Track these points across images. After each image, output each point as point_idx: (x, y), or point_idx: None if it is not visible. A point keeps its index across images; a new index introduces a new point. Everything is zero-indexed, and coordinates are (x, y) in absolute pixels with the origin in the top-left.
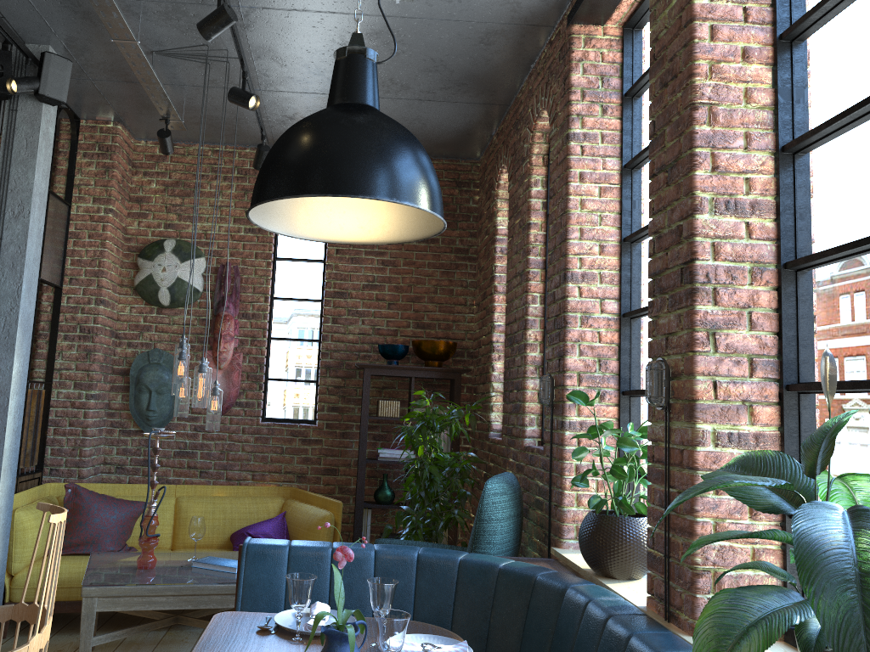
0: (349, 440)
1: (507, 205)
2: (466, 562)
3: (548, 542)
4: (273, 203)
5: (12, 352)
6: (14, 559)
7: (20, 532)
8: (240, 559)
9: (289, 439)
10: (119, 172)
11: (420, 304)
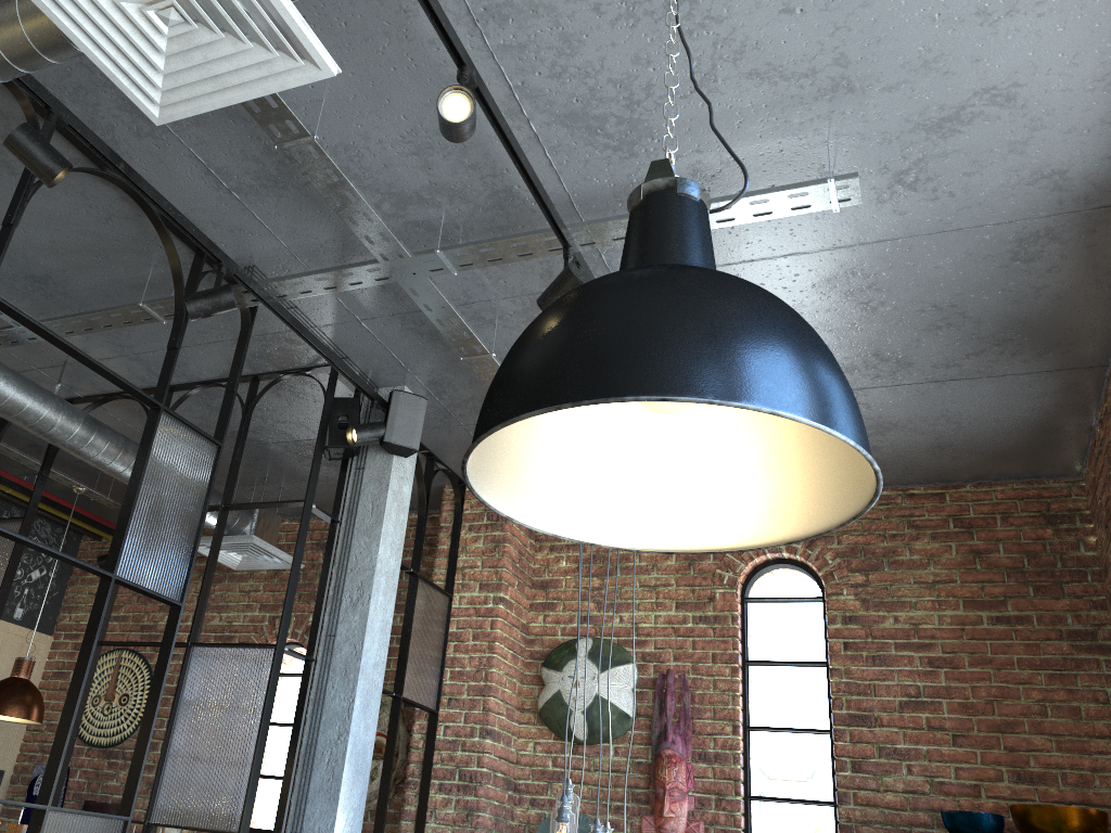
0: None
1: None
2: None
3: None
4: (550, 481)
5: (335, 802)
6: None
7: None
8: None
9: None
10: (513, 547)
11: (1015, 736)
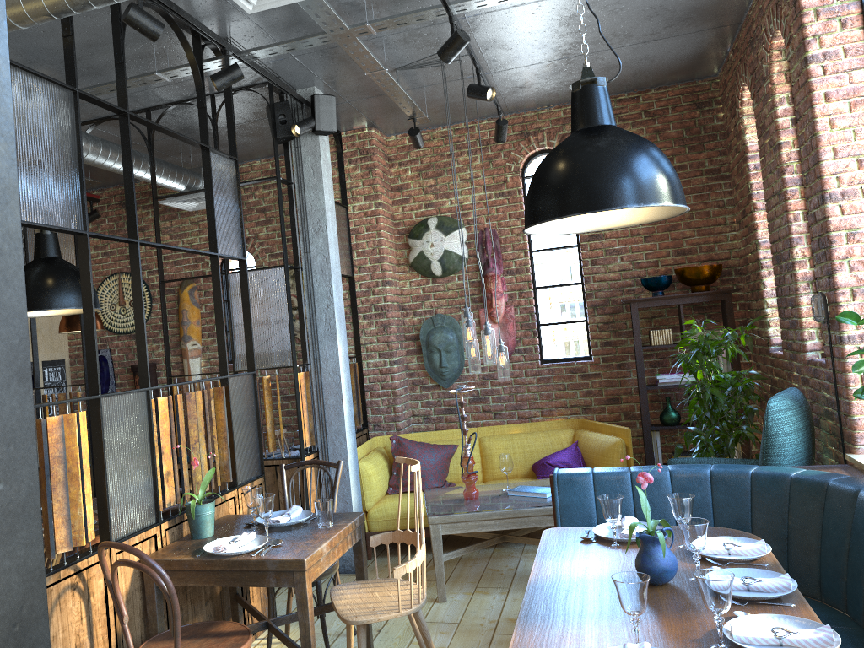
0: (626, 370)
1: (755, 120)
2: (758, 474)
3: (842, 449)
4: None
5: (335, 340)
6: (366, 499)
7: (366, 478)
8: (553, 487)
9: (569, 376)
10: (380, 170)
11: (676, 232)
